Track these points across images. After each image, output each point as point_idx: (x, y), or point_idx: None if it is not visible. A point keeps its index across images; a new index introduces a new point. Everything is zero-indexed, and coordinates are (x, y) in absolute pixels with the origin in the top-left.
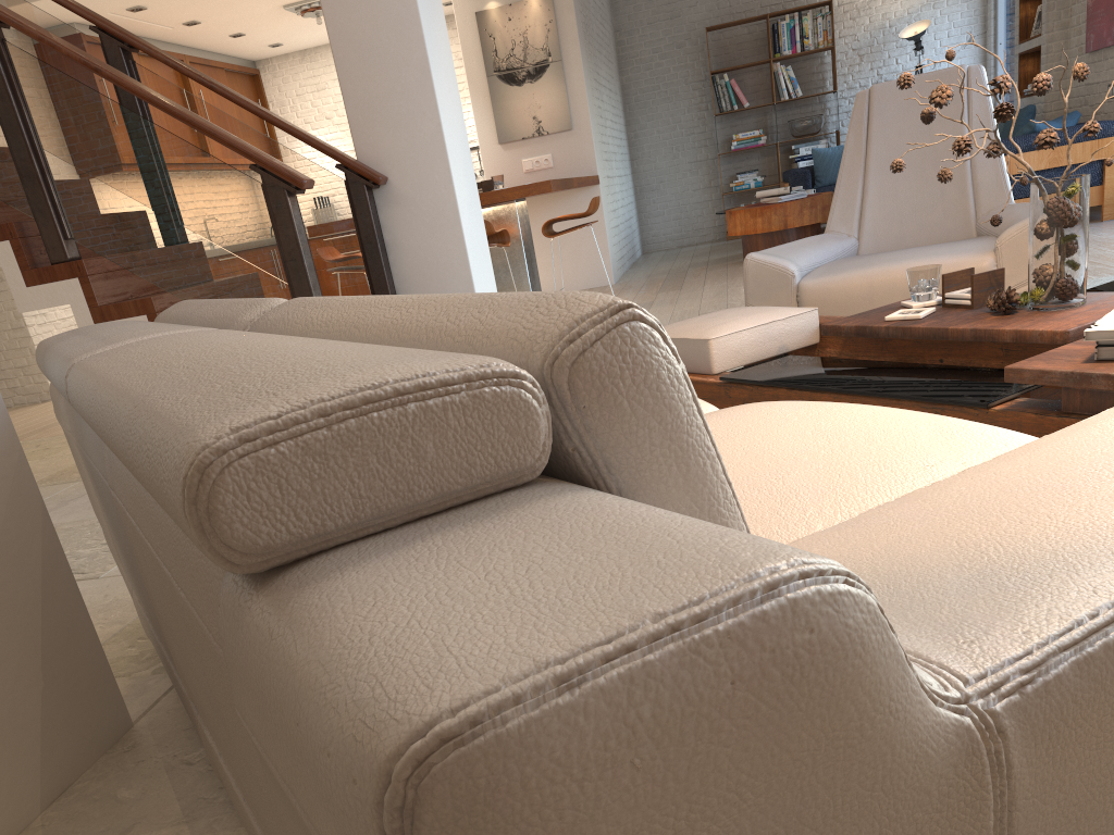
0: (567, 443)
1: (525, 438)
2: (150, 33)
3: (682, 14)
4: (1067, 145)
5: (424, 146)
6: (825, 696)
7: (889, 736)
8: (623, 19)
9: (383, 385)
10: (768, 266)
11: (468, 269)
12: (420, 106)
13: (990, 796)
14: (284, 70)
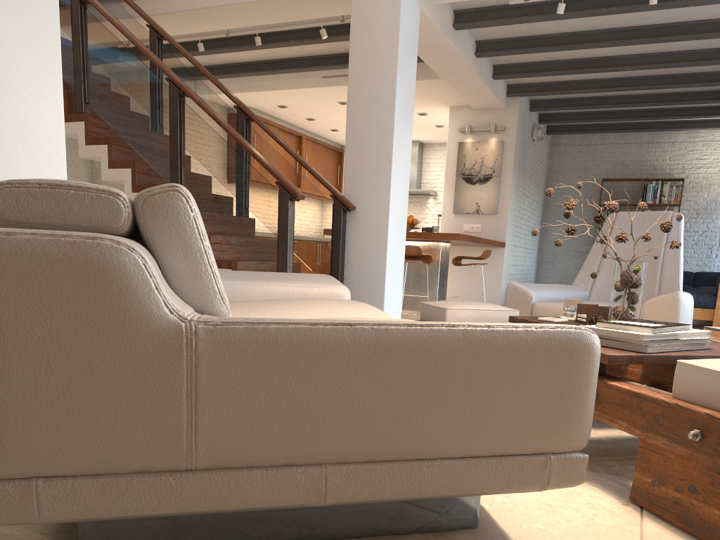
0: (140, 228)
1: (115, 216)
2: (288, 120)
3: (591, 168)
4: None
5: (379, 195)
6: (102, 276)
7: (133, 306)
8: (555, 164)
9: (66, 182)
10: (519, 290)
11: (385, 263)
12: (382, 175)
13: (184, 353)
14: None
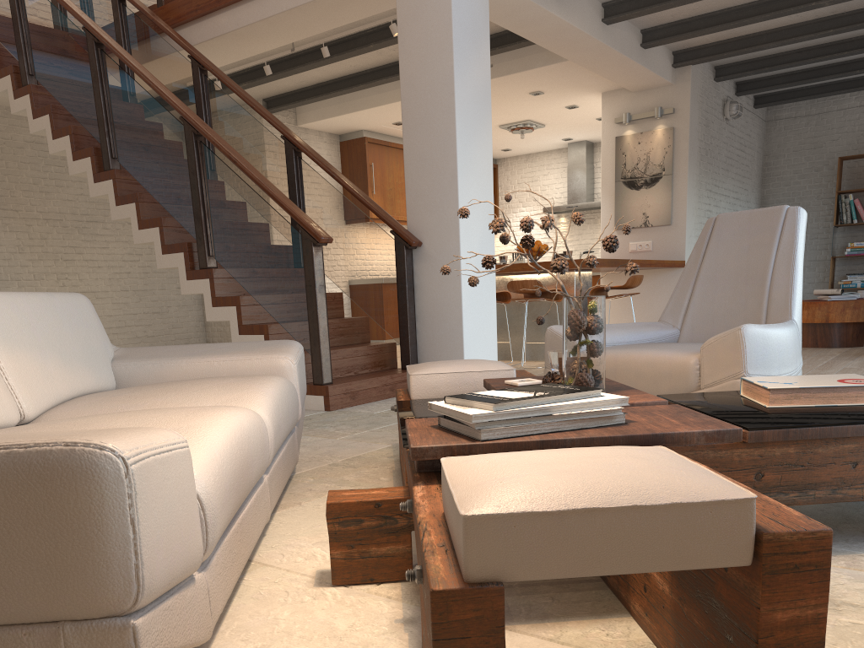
0: None
1: None
2: None
3: (824, 145)
4: None
5: (446, 224)
6: None
7: None
8: (773, 146)
9: None
10: (558, 337)
11: (460, 310)
12: (448, 198)
13: None
14: (513, 166)
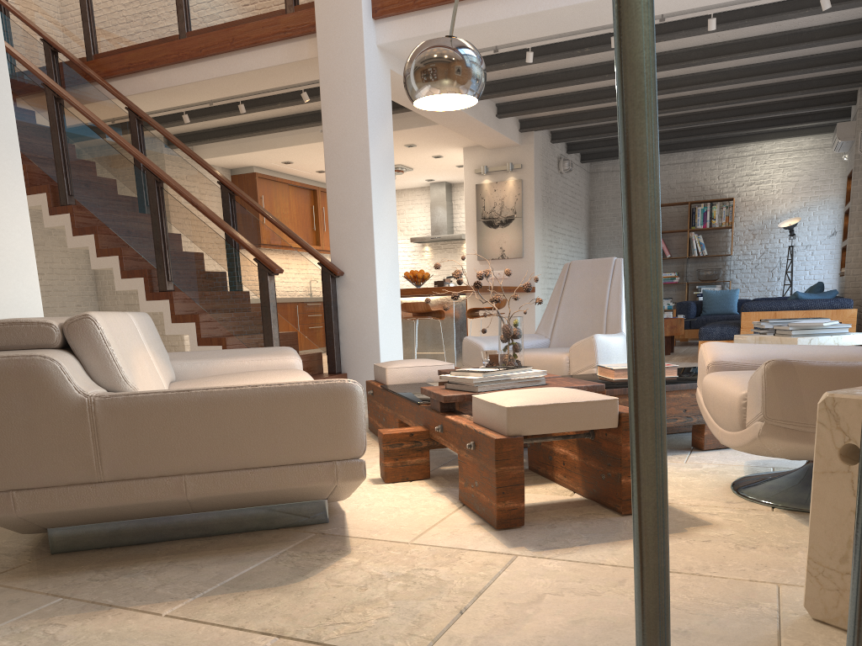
0: (68, 342)
1: (51, 337)
2: (298, 174)
3: None
4: (815, 310)
5: (364, 259)
6: (37, 376)
7: (56, 390)
8: (597, 193)
9: (19, 320)
10: (472, 344)
11: (377, 326)
12: (365, 238)
13: (88, 414)
14: None
